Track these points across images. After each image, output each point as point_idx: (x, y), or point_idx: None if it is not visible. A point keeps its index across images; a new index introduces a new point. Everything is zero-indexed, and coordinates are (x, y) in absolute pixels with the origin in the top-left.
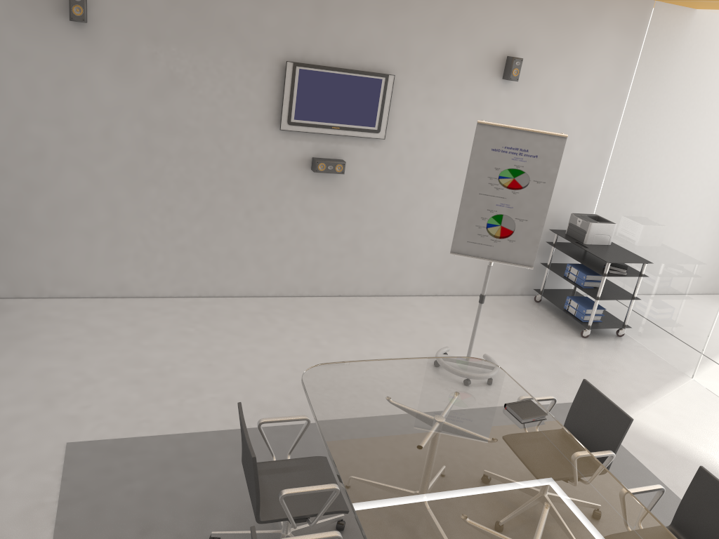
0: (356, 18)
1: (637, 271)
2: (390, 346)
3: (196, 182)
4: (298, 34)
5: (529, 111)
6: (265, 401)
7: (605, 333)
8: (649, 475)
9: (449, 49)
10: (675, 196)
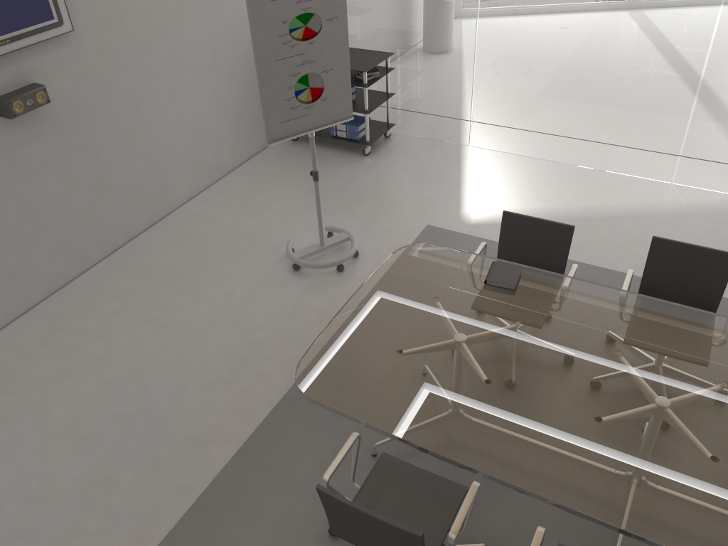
0: None
1: (381, 66)
2: (232, 275)
3: None
4: None
5: None
6: (194, 432)
7: (376, 141)
8: None
9: None
10: None
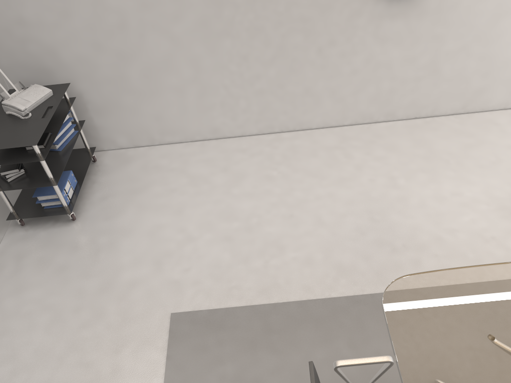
0: None
1: None
2: (473, 182)
3: (266, 28)
4: None
5: None
6: (344, 262)
7: None
8: None
9: None
10: None
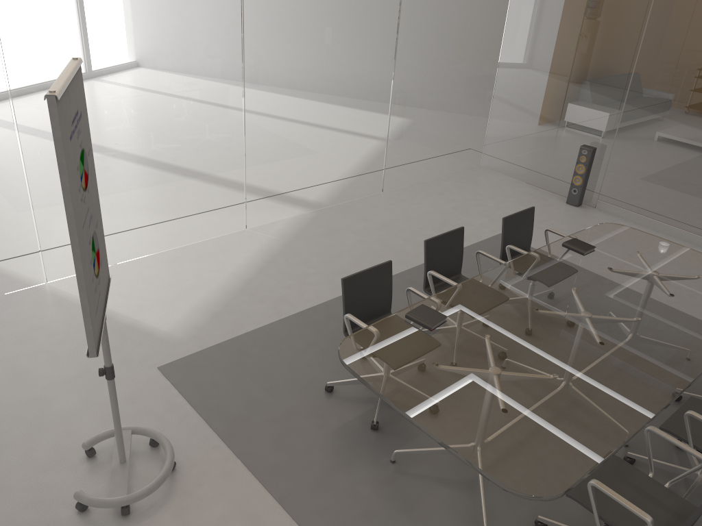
0: None
1: None
2: None
3: None
4: None
5: None
6: None
7: None
8: (272, 326)
9: None
10: None
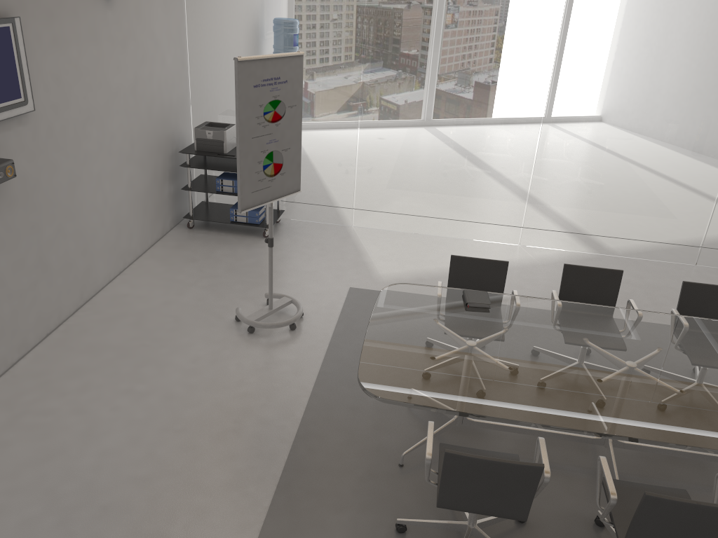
0: None
1: None
2: (190, 343)
3: None
4: None
5: (131, 30)
6: (225, 478)
7: None
8: None
9: None
10: None
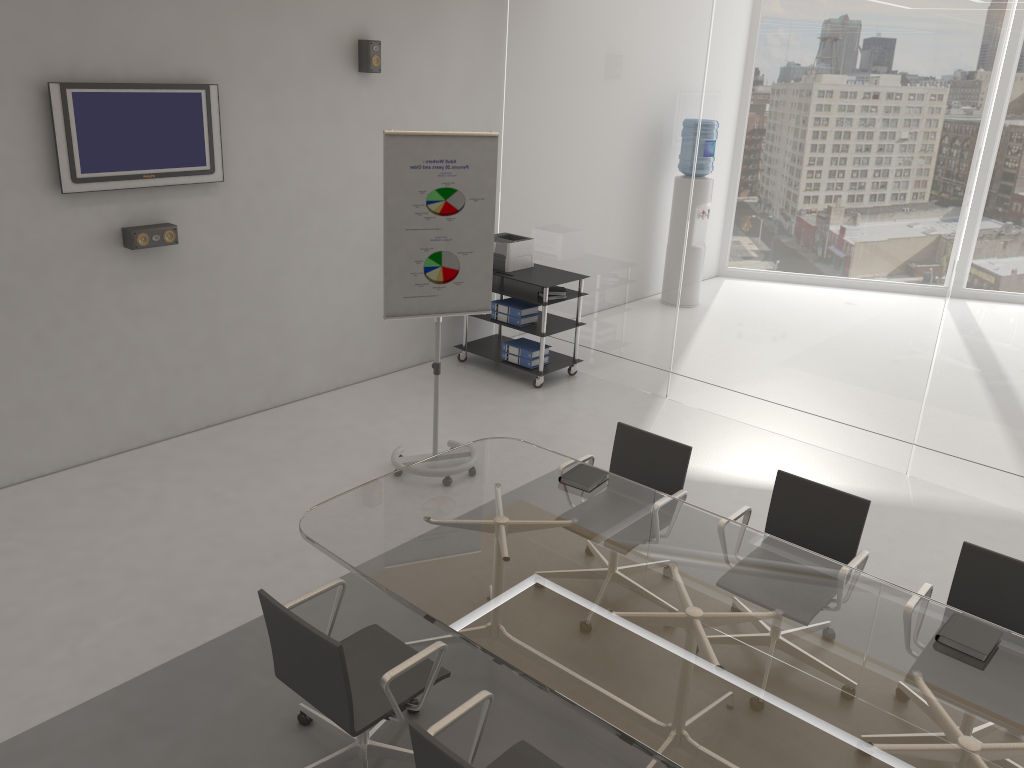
0: (141, 4)
1: (574, 290)
2: (323, 470)
3: None
4: (56, 37)
5: (399, 112)
6: (203, 600)
7: (556, 376)
8: None
9: (282, 38)
10: (595, 191)
